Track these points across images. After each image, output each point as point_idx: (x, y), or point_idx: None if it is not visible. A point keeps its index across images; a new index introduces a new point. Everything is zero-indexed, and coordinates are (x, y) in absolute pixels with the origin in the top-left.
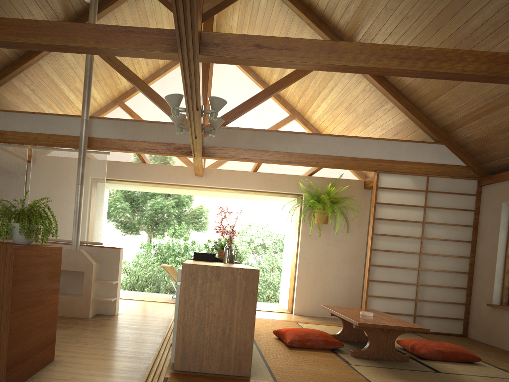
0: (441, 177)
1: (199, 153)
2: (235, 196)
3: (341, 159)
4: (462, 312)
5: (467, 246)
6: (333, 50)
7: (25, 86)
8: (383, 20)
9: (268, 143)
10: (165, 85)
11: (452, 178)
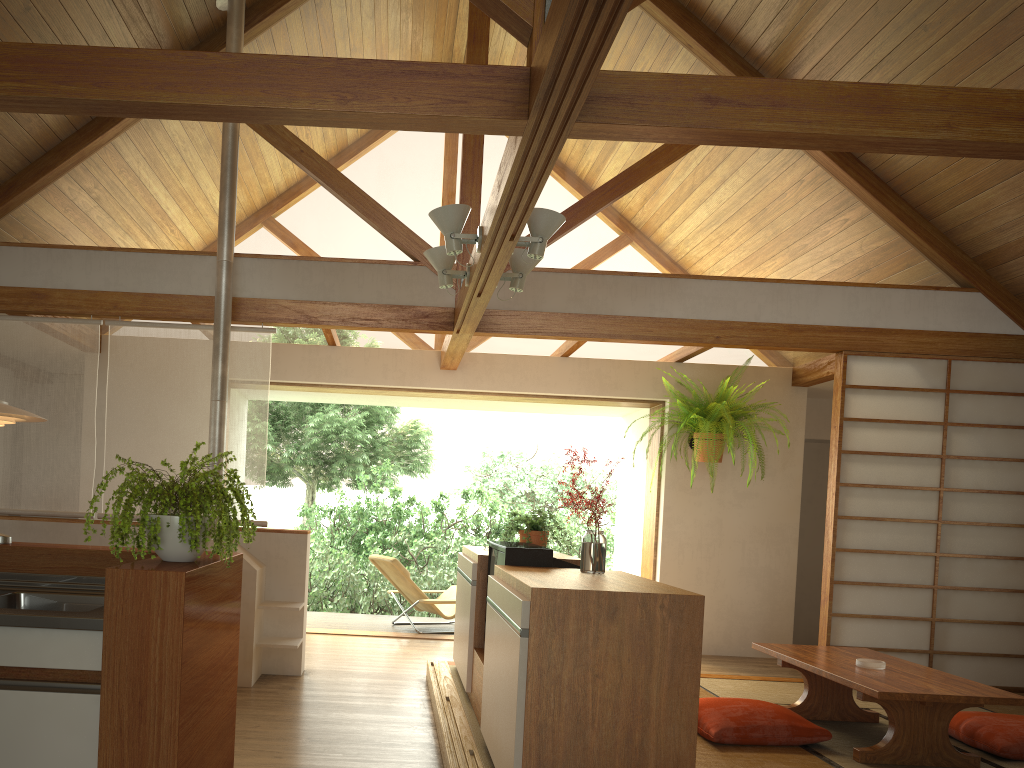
0: (977, 361)
1: (471, 326)
2: (516, 408)
3: (768, 330)
4: None
5: None
6: (876, 106)
7: (88, 193)
8: (867, 35)
9: (612, 299)
10: (390, 182)
11: (999, 362)
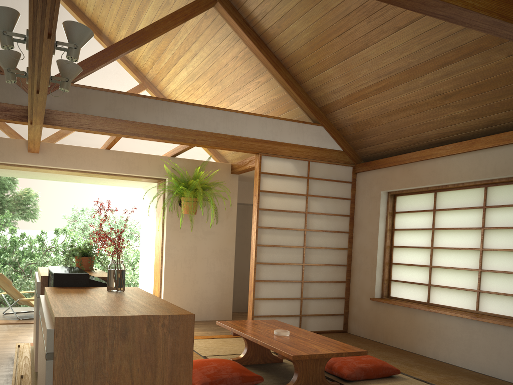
0: (321, 163)
1: (39, 119)
2: (80, 180)
3: (221, 138)
4: (342, 306)
5: (345, 237)
6: None
7: None
8: None
9: (133, 111)
10: None
11: (330, 164)
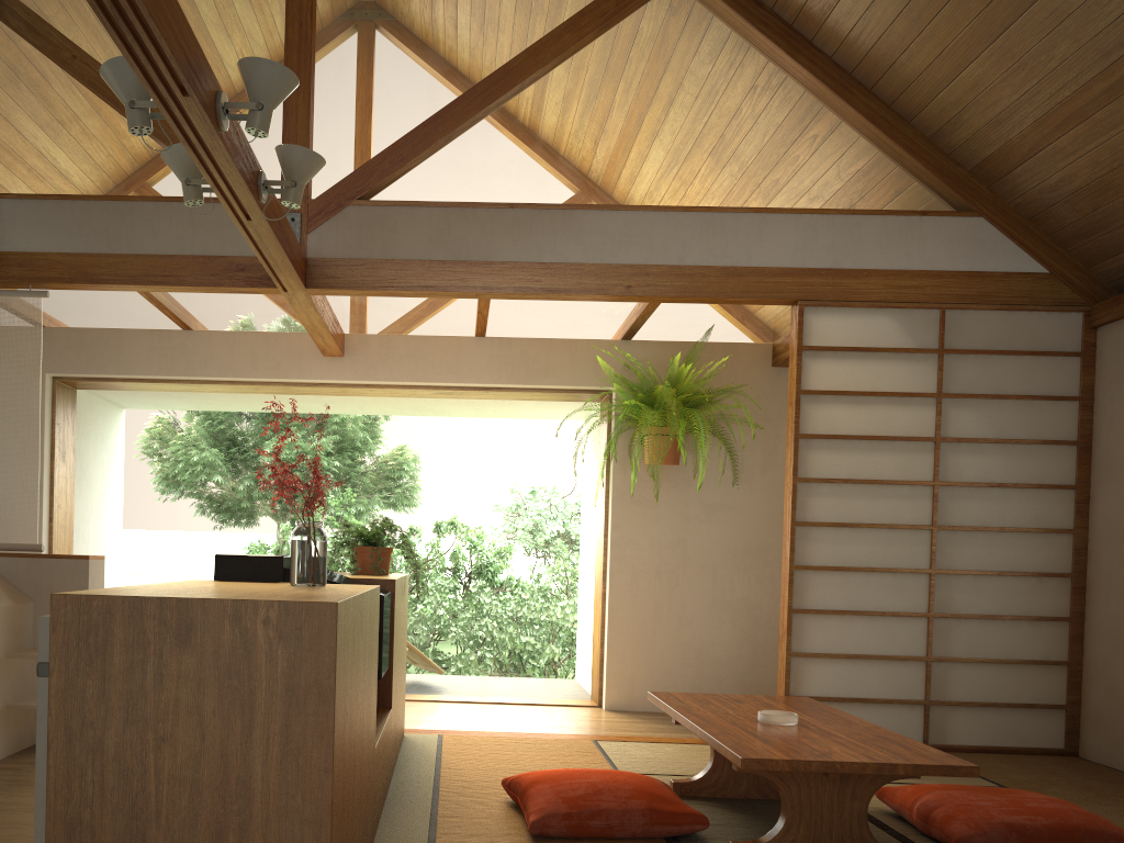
0: (981, 310)
1: (292, 278)
2: (446, 409)
3: (696, 275)
4: (1059, 686)
5: (1065, 501)
6: None
7: None
8: None
9: (487, 239)
10: None
11: (1010, 310)
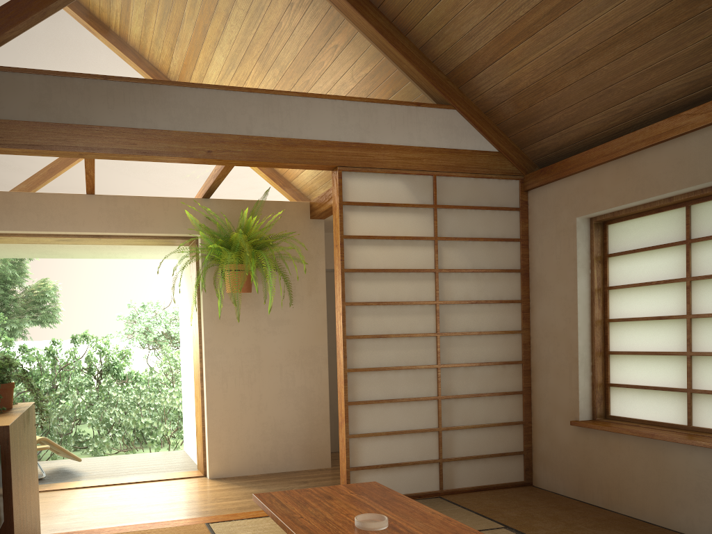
0: (458, 177)
1: None
2: (69, 253)
3: (262, 144)
4: (519, 438)
5: (515, 311)
6: None
7: None
8: None
9: (86, 106)
10: None
11: (476, 177)
